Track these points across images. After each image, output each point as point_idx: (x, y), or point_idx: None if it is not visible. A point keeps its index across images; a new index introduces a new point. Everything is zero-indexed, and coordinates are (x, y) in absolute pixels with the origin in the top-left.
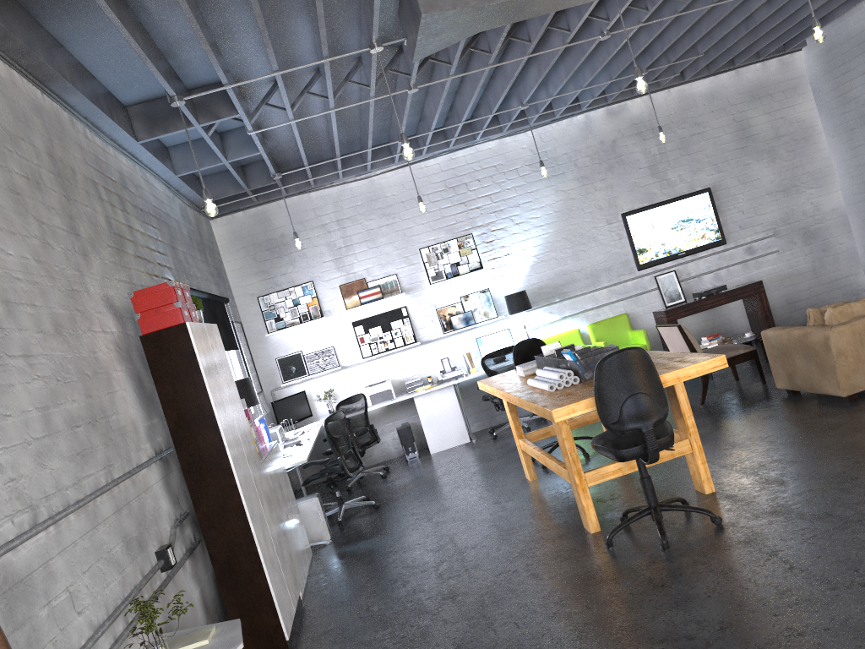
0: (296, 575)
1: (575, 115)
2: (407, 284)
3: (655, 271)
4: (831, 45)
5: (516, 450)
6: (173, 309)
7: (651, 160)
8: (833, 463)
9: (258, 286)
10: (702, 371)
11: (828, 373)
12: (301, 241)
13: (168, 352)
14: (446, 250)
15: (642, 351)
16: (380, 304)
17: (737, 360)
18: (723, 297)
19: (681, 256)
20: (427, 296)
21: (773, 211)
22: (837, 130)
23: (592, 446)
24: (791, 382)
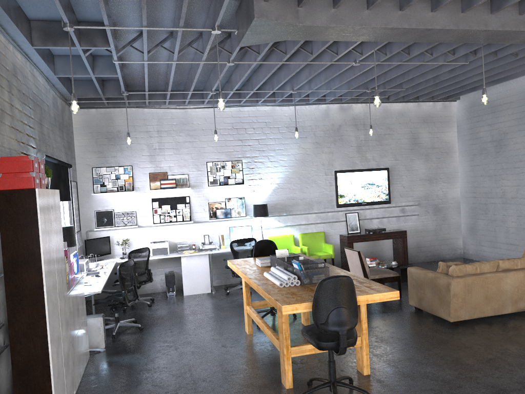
0: (75, 377)
1: (321, 104)
2: (193, 182)
3: (346, 210)
4: (474, 103)
5: (240, 307)
6: (28, 177)
7: (359, 142)
8: (445, 371)
9: (94, 160)
10: (383, 299)
11: (444, 304)
12: (131, 138)
13: (16, 207)
14: (223, 167)
15: (350, 279)
16: (173, 191)
17: (387, 280)
18: (382, 235)
19: (363, 204)
20: (205, 193)
21: (420, 191)
22: (466, 153)
23: (302, 333)
24: (419, 303)
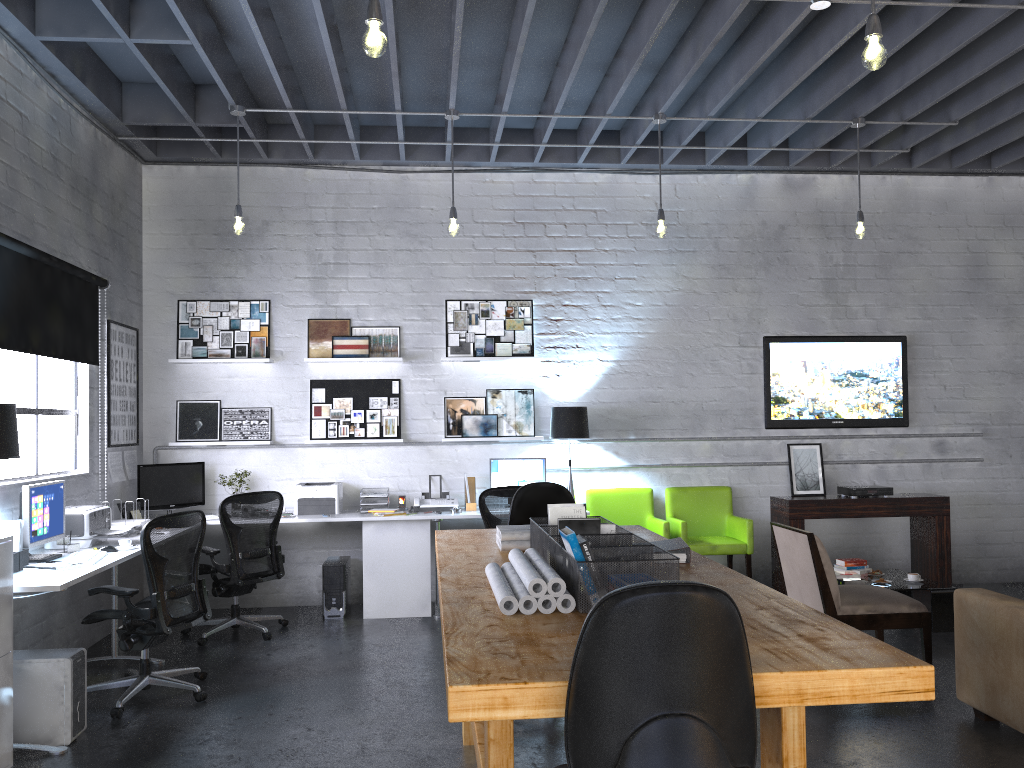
0: None
1: (736, 172)
2: (412, 347)
3: (790, 437)
4: None
5: None
6: None
7: (830, 270)
8: None
9: (184, 283)
10: (866, 693)
11: None
12: (272, 236)
13: None
14: (486, 314)
15: (726, 603)
16: (362, 365)
17: (893, 622)
18: (884, 505)
19: (836, 425)
20: (438, 374)
21: (990, 399)
22: None
23: None
24: (990, 700)
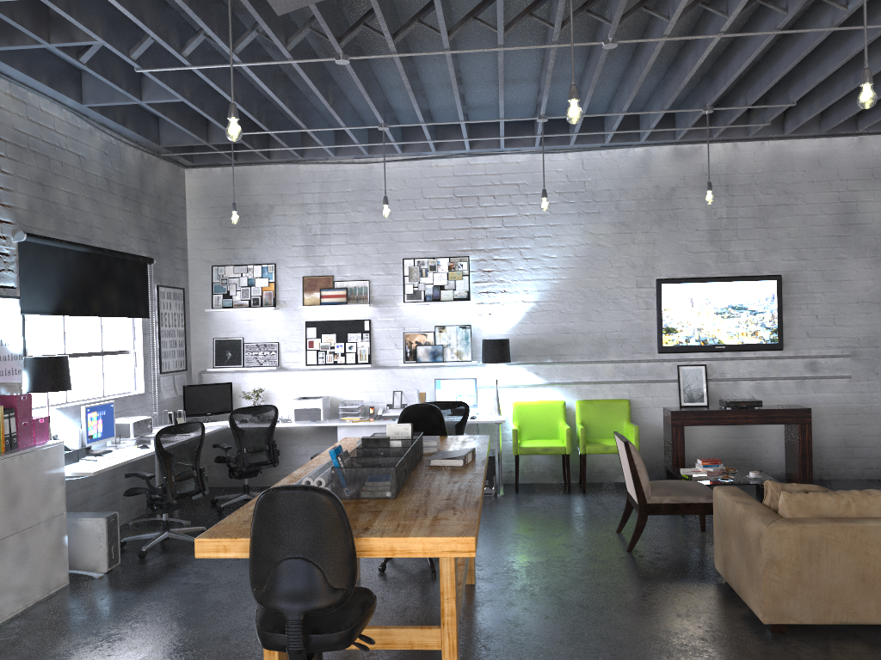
0: None
1: (633, 146)
2: (379, 295)
3: (679, 359)
4: None
5: None
6: None
7: (715, 223)
8: None
9: (216, 253)
10: (432, 551)
11: (754, 581)
12: (275, 216)
13: None
14: (433, 268)
15: (327, 497)
16: (342, 310)
17: (692, 509)
18: (753, 415)
19: (718, 350)
20: (398, 315)
21: (858, 326)
22: None
23: None
24: (724, 569)
